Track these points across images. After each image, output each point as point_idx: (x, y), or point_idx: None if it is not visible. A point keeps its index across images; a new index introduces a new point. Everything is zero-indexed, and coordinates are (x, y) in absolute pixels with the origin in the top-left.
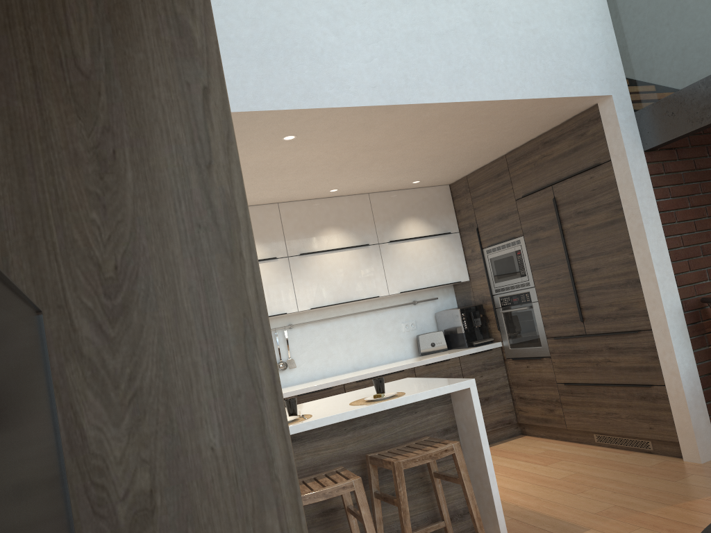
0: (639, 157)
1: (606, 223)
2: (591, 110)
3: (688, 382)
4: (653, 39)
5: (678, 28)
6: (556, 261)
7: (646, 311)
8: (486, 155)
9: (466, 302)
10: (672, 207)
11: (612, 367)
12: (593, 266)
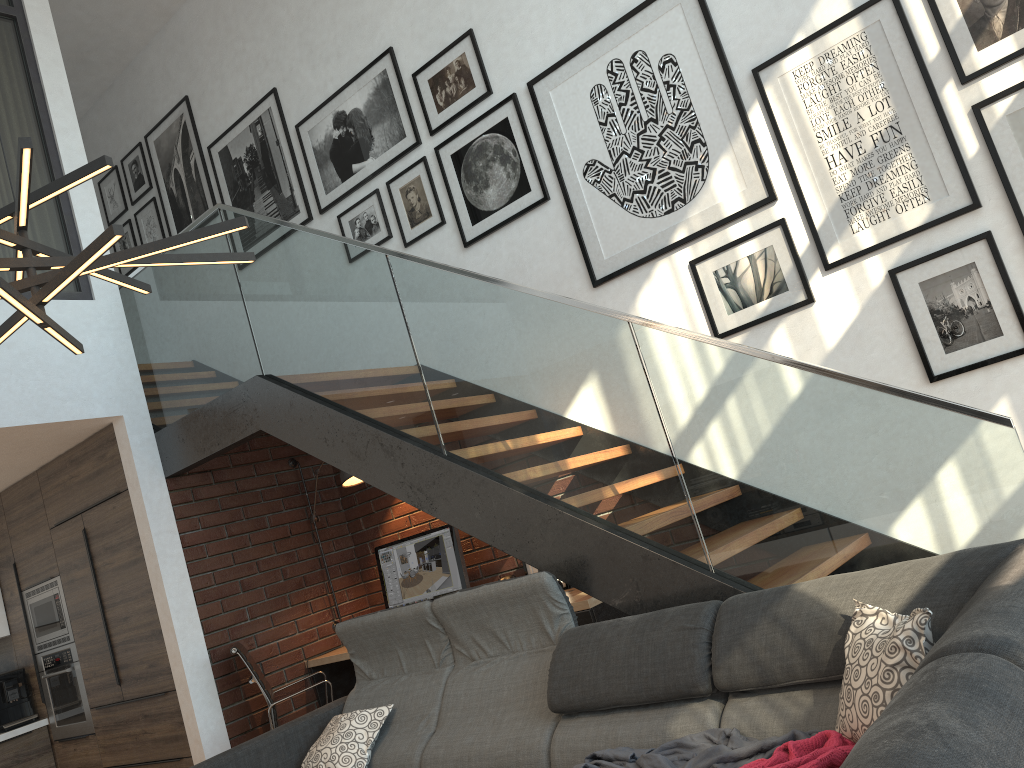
0: (158, 485)
1: (131, 562)
2: (108, 429)
3: (213, 748)
4: (166, 355)
5: (182, 349)
6: (92, 608)
7: (170, 668)
8: (5, 473)
9: (9, 665)
10: (202, 539)
11: (149, 740)
12: (124, 614)
